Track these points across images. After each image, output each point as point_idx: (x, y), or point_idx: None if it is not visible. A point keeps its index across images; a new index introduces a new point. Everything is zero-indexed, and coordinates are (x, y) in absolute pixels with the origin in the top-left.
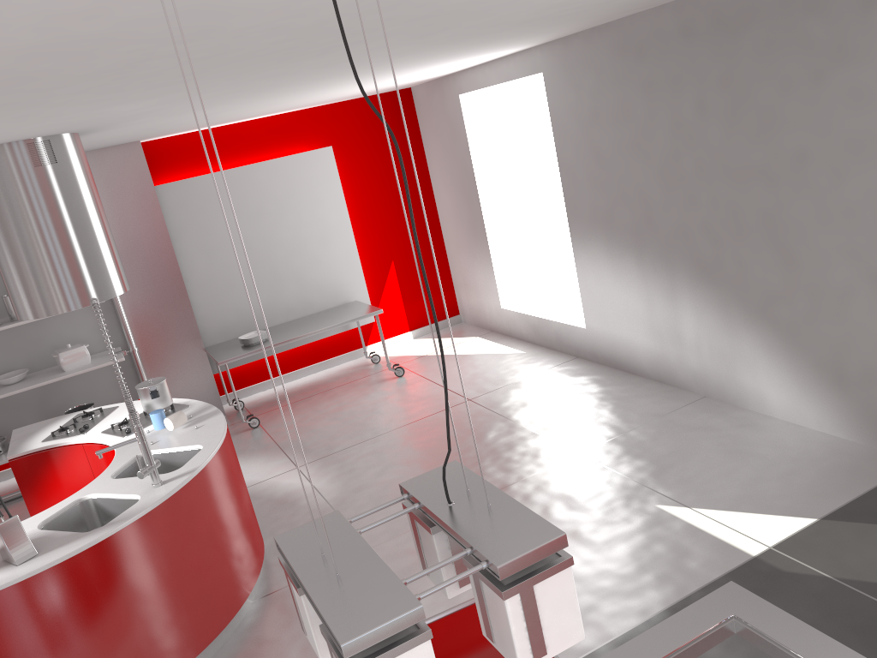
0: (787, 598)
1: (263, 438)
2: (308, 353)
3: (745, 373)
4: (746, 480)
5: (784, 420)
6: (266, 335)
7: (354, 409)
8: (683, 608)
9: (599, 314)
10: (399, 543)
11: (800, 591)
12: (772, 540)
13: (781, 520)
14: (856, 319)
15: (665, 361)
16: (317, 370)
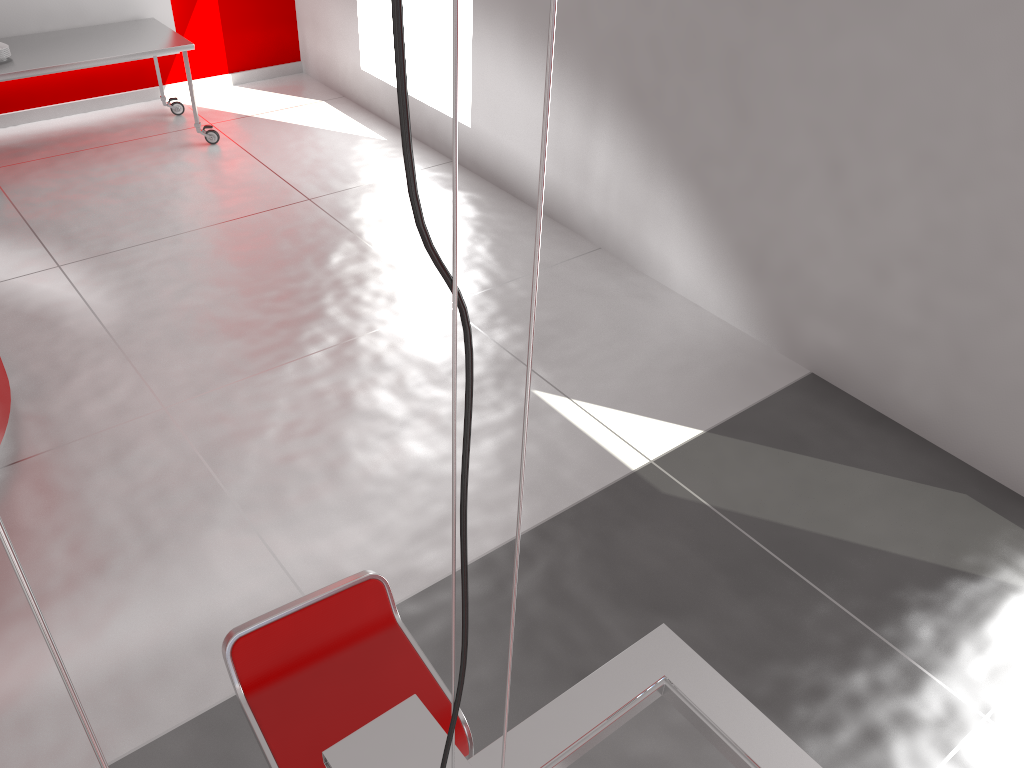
0: (662, 527)
1: (4, 209)
2: (75, 82)
3: (654, 235)
4: (635, 370)
5: (683, 296)
6: (9, 52)
7: (145, 184)
8: (551, 530)
9: (491, 115)
10: (207, 404)
11: (676, 520)
12: (654, 452)
13: (666, 428)
14: (797, 207)
15: (562, 196)
16: (88, 109)
